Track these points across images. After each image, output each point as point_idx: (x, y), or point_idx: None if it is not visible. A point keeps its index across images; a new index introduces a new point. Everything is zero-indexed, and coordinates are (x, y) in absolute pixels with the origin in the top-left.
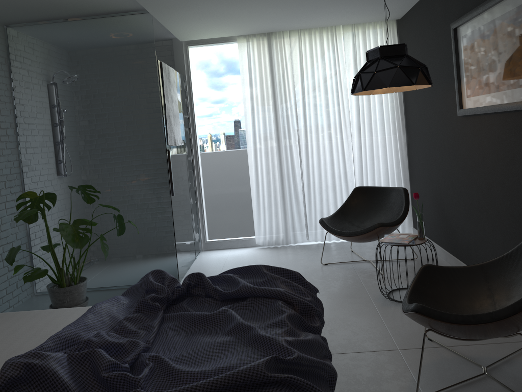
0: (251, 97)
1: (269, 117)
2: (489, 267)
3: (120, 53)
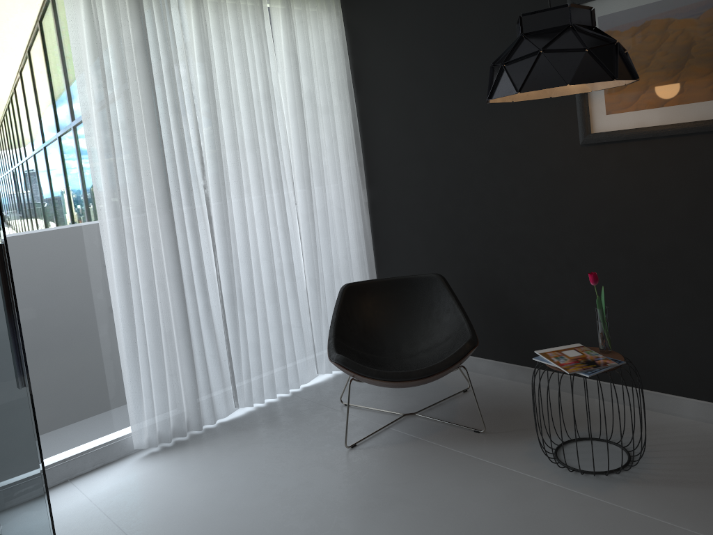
0: (108, 113)
1: (147, 159)
2: None
3: None
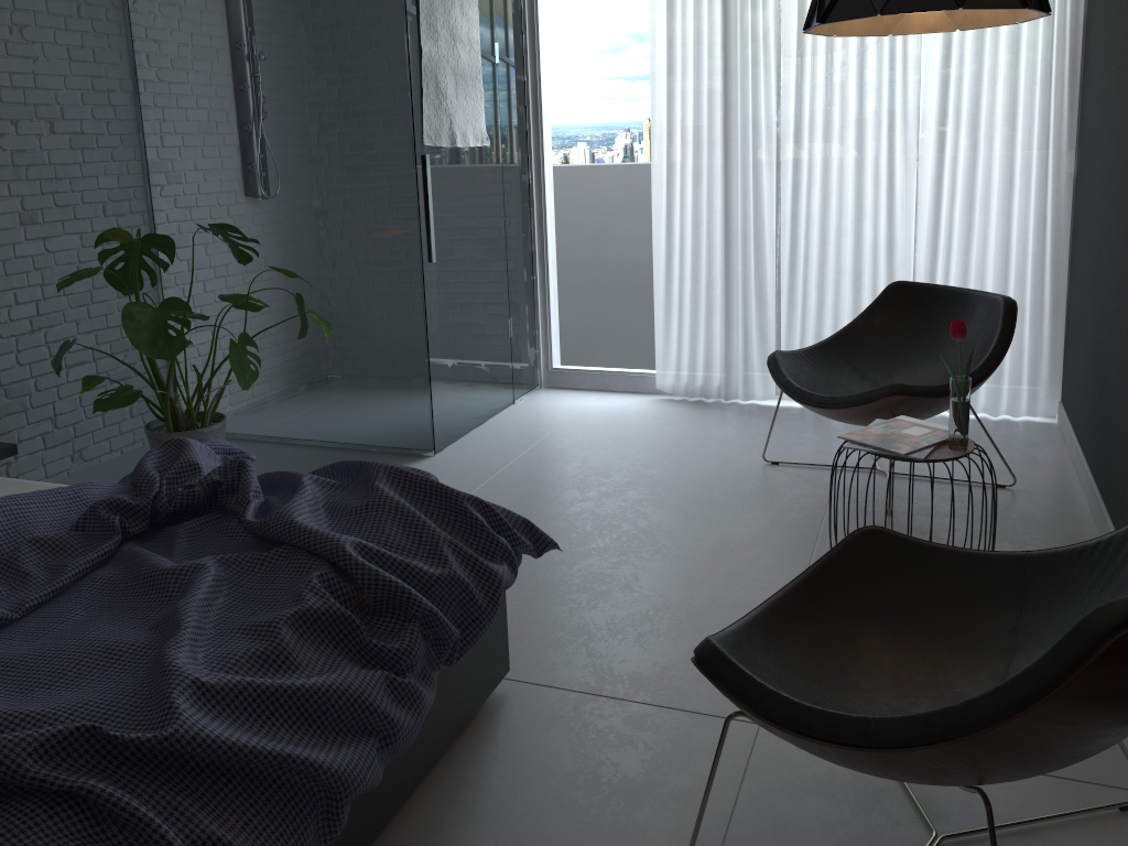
0: (667, 35)
1: (709, 87)
2: (1041, 568)
3: None
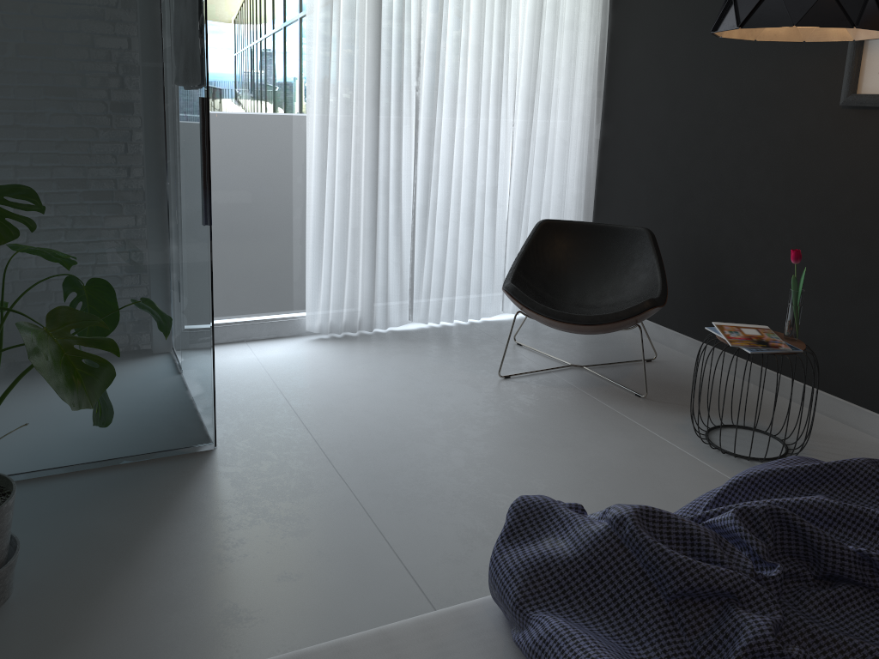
0: None
1: (362, 49)
2: None
3: None
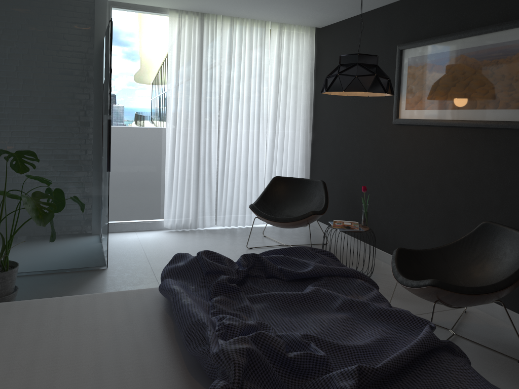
0: (178, 76)
1: (193, 98)
2: (446, 250)
3: (66, 1)
